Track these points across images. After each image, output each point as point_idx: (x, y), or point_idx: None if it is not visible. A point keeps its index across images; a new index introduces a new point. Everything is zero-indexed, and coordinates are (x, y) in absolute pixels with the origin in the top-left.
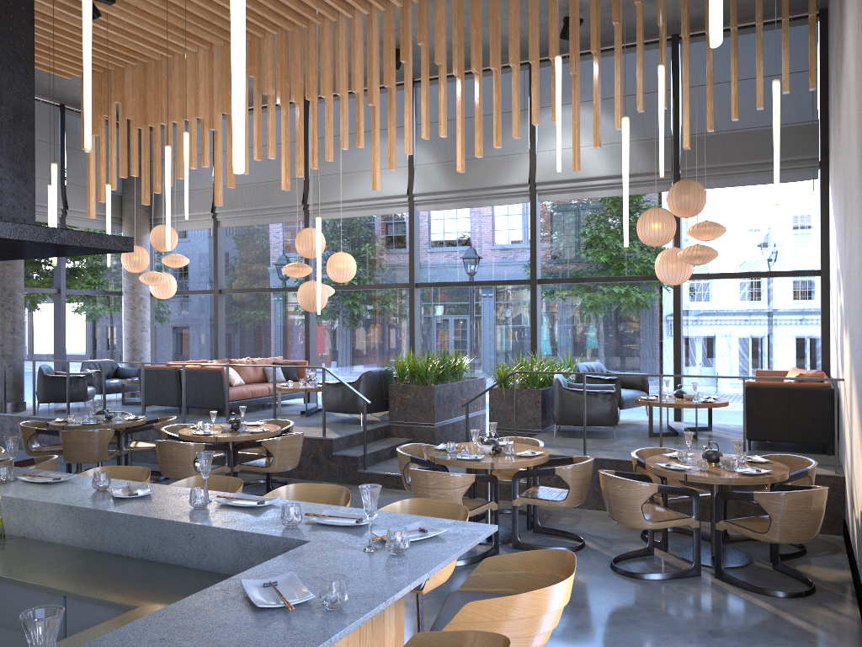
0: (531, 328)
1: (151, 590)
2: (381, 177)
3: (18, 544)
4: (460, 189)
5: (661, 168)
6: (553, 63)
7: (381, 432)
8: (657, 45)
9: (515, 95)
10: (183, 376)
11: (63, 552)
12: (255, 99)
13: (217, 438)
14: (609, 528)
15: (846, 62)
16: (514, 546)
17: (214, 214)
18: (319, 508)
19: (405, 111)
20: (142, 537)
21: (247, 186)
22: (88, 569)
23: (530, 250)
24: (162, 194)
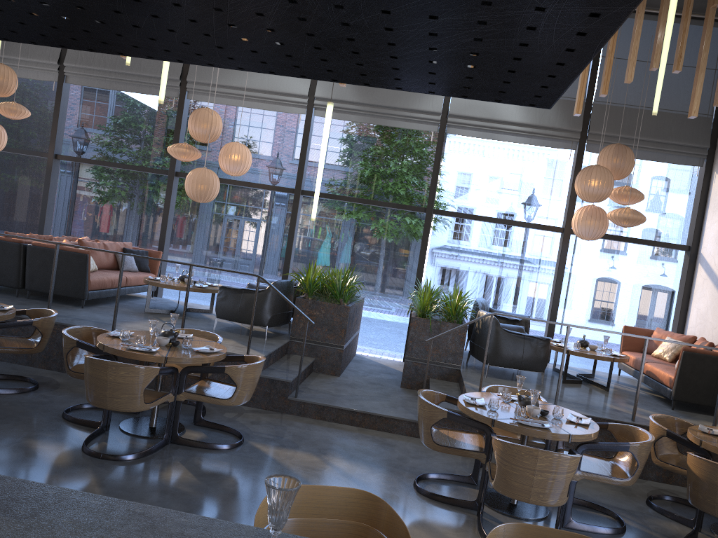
0: (420, 256)
1: None
2: None
3: None
4: (368, 103)
5: None
6: None
7: (285, 349)
8: None
9: None
10: (55, 259)
11: None
12: None
13: (167, 359)
14: (607, 493)
15: None
16: (565, 525)
17: (60, 66)
18: None
19: None
20: None
21: None
22: None
23: (431, 179)
24: None
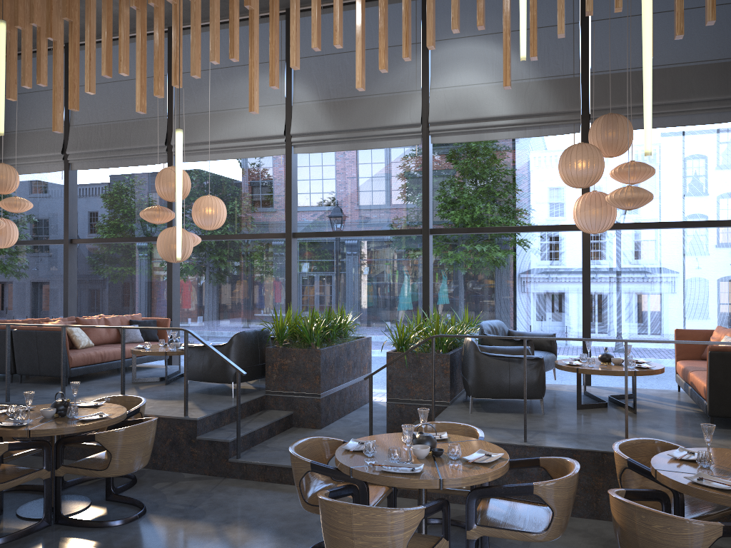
0: (423, 283)
1: None
2: (255, 115)
3: None
4: (344, 130)
5: None
6: None
7: (257, 405)
8: None
9: None
10: (7, 340)
11: None
12: (104, 3)
13: (30, 432)
14: None
15: None
16: None
17: (65, 155)
18: None
19: (291, 15)
20: None
21: (102, 125)
22: None
23: (422, 197)
24: (5, 133)
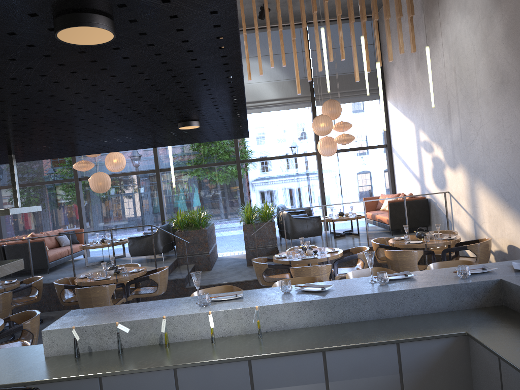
0: (240, 189)
1: (443, 325)
2: None
3: (280, 335)
4: None
5: (368, 91)
6: (280, 32)
7: (176, 263)
8: (295, 26)
9: (259, 50)
10: (29, 248)
11: (323, 329)
12: None
13: (118, 279)
14: None
15: (448, 39)
16: None
17: None
18: (438, 271)
19: None
20: (377, 305)
21: None
22: (373, 330)
23: (234, 143)
24: None
